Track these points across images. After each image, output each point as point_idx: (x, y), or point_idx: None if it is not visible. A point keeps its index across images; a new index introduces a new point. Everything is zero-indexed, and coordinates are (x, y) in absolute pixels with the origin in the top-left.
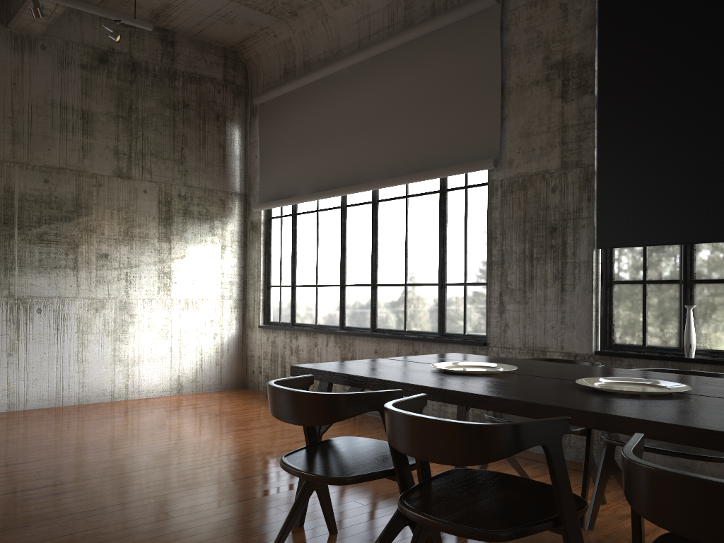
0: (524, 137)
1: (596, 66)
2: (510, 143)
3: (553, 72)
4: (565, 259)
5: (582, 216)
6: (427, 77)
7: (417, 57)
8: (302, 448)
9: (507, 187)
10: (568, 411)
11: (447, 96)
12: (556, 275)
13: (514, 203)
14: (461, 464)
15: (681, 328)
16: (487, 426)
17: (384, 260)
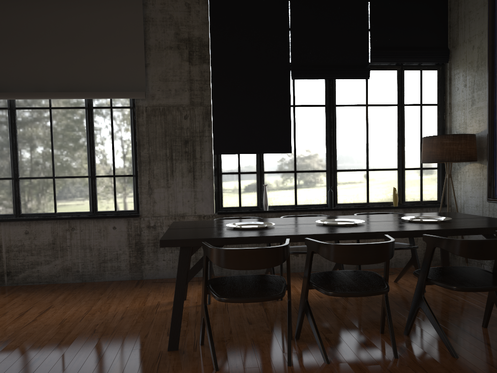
0: (163, 81)
1: (210, 48)
2: (152, 83)
3: (183, 44)
4: (195, 160)
5: (205, 135)
6: (74, 19)
7: (63, 0)
8: (213, 290)
9: (151, 112)
10: (374, 233)
11: (96, 38)
12: (189, 169)
13: (157, 123)
14: (384, 261)
15: (258, 196)
16: (393, 241)
17: (27, 158)
